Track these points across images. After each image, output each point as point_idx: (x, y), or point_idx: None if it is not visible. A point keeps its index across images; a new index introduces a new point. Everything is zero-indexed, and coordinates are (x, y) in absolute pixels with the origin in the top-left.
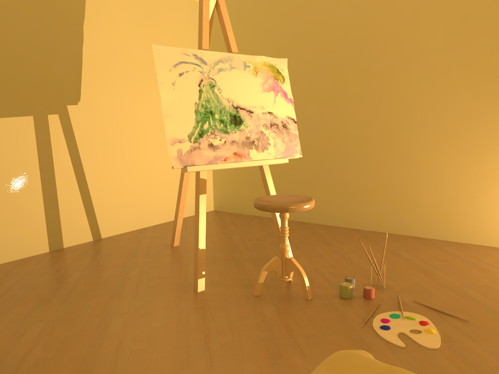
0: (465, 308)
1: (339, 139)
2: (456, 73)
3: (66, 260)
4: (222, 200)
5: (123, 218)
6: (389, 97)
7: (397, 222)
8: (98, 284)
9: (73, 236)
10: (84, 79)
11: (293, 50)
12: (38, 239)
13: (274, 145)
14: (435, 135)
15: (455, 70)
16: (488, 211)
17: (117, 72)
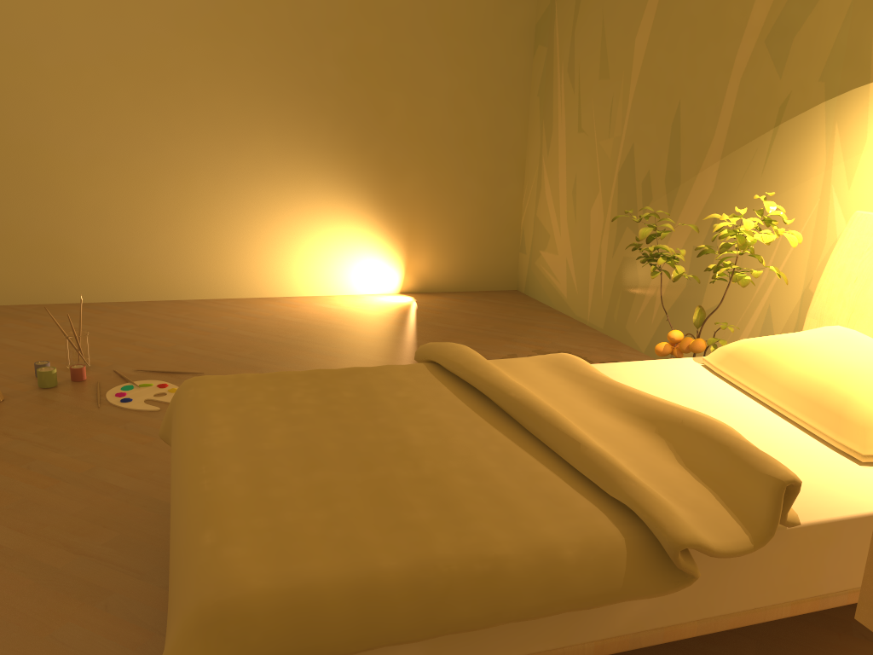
0: (192, 363)
1: None
2: (108, 72)
3: None
4: None
5: None
6: (9, 95)
7: (45, 287)
8: None
9: None
10: None
11: None
12: None
13: None
14: (89, 157)
15: (107, 67)
16: (168, 256)
17: None
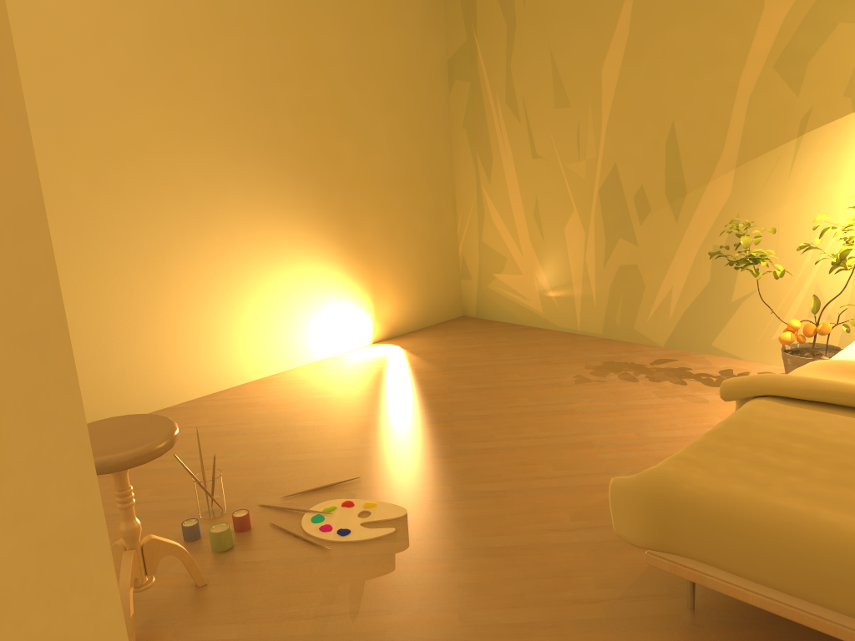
0: (324, 471)
1: None
2: (56, 155)
3: None
4: None
5: None
6: None
7: None
8: None
9: None
10: None
11: None
12: None
13: None
14: None
15: (53, 150)
16: (149, 360)
17: None
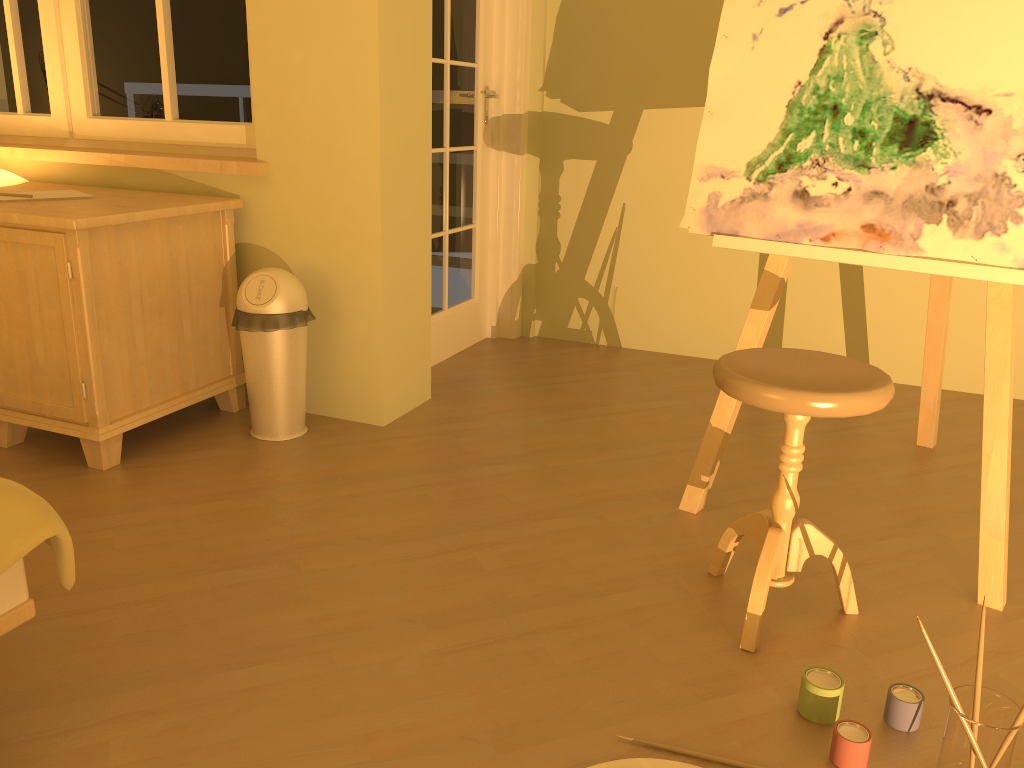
0: None
1: None
2: None
3: None
4: None
5: None
6: None
7: None
8: (643, 425)
9: None
10: None
11: None
12: (735, 336)
13: None
14: None
15: None
16: None
17: None
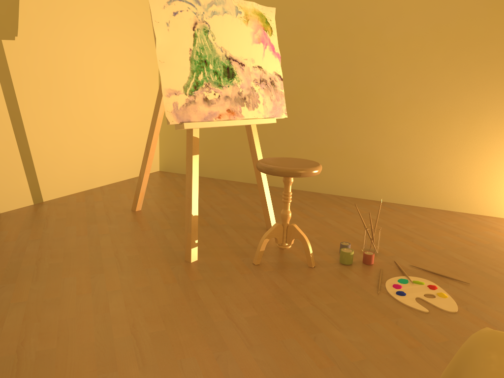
0: (458, 270)
1: (305, 100)
2: (429, 40)
3: (11, 228)
4: (170, 160)
5: (66, 178)
6: (361, 59)
7: (359, 187)
8: (68, 257)
9: (11, 199)
10: (22, 9)
11: (259, 0)
12: None
13: (263, 103)
14: (404, 101)
15: (428, 37)
16: (447, 177)
17: (60, 4)
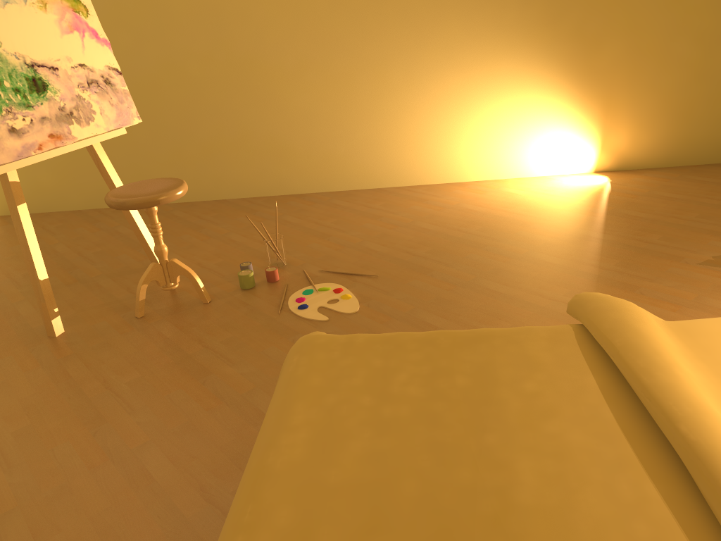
0: (370, 263)
1: (174, 82)
2: None
3: None
4: None
5: None
6: (231, 17)
7: (272, 181)
8: None
9: None
10: None
11: None
12: None
13: (101, 113)
14: (297, 65)
15: None
16: (367, 149)
17: None
